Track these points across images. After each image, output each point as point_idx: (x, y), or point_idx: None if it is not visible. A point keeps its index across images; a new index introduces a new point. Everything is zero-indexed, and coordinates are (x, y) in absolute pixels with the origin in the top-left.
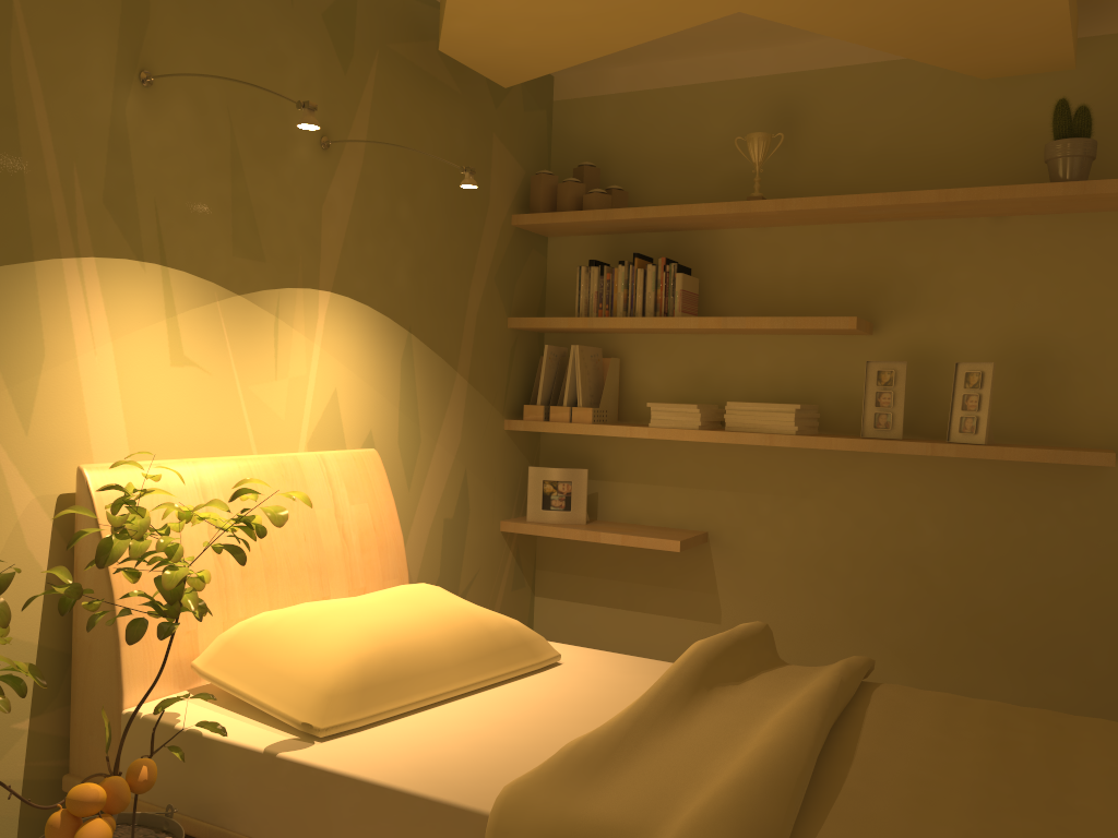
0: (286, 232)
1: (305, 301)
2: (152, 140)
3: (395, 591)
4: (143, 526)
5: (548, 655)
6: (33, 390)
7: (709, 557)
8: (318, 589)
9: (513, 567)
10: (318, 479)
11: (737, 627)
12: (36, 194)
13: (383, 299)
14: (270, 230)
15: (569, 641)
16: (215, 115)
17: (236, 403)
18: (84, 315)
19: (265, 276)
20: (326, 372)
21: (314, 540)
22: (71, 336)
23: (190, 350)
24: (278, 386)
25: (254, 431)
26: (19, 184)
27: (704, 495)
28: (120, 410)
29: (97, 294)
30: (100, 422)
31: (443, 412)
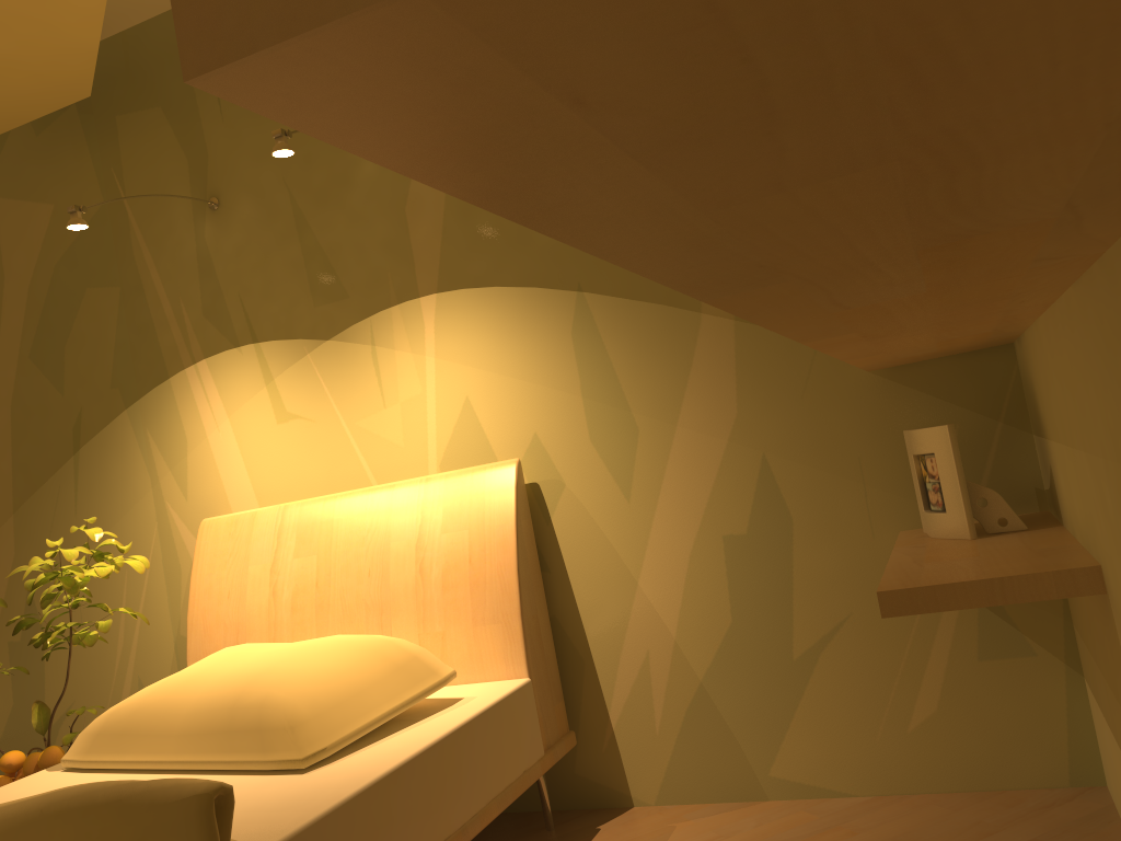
0: (367, 258)
1: (404, 317)
2: (228, 247)
3: (302, 642)
4: (61, 575)
5: (282, 755)
6: (185, 468)
7: (1117, 636)
8: (376, 630)
9: (974, 616)
10: (408, 507)
11: (161, 780)
12: (162, 332)
13: (521, 268)
14: (348, 265)
15: (1114, 786)
16: (274, 193)
17: (345, 441)
18: (207, 404)
19: (352, 311)
20: (450, 382)
21: (381, 576)
22: (201, 423)
23: (292, 406)
24: (389, 414)
25: (371, 464)
26: (152, 330)
27: (1079, 466)
28: (245, 470)
29: (212, 385)
30: (232, 482)
31: (682, 380)
